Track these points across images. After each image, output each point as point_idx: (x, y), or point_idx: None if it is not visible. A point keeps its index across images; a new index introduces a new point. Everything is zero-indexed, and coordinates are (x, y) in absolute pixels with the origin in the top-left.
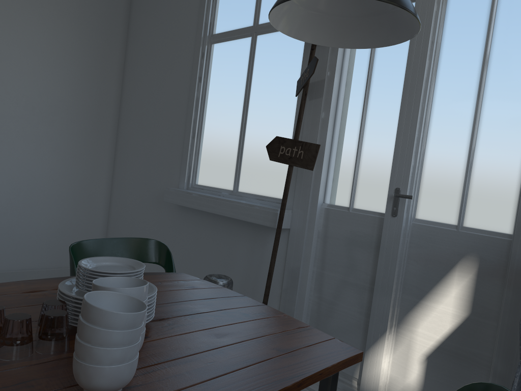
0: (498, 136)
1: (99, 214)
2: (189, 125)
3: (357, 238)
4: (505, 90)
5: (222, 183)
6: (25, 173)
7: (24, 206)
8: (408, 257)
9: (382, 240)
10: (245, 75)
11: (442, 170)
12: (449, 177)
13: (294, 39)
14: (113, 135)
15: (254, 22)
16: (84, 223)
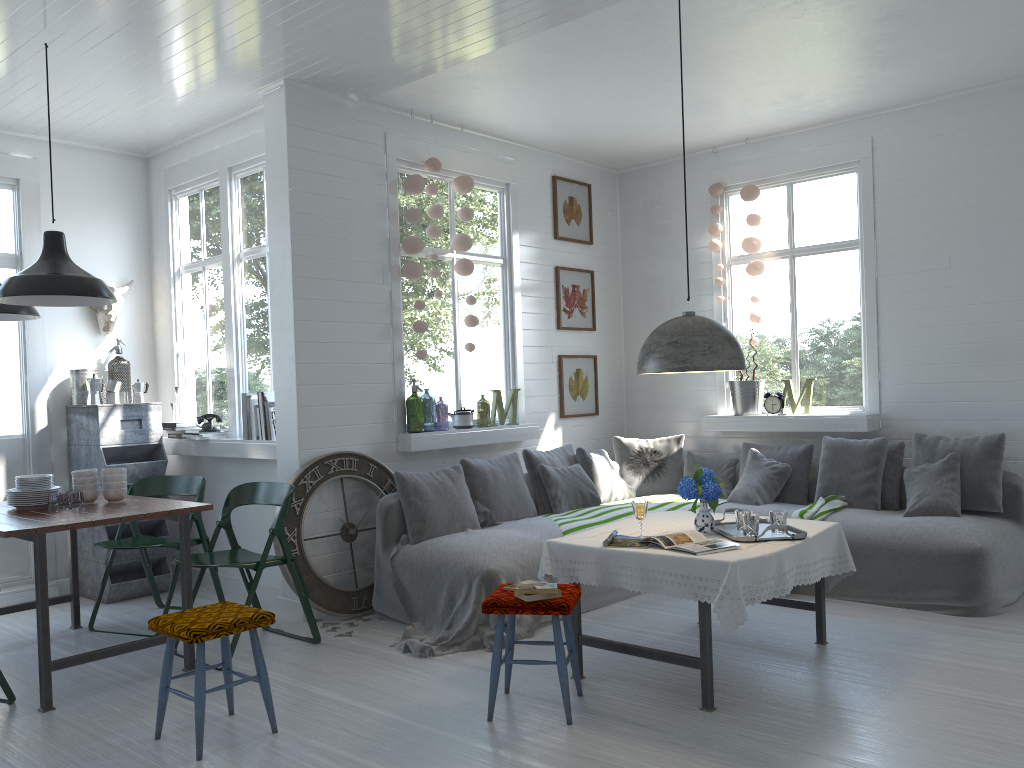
0: (1, 371)
1: None
2: None
3: None
4: None
5: None
6: None
7: None
8: None
9: None
10: None
11: None
12: None
13: None
14: None
15: None
16: None
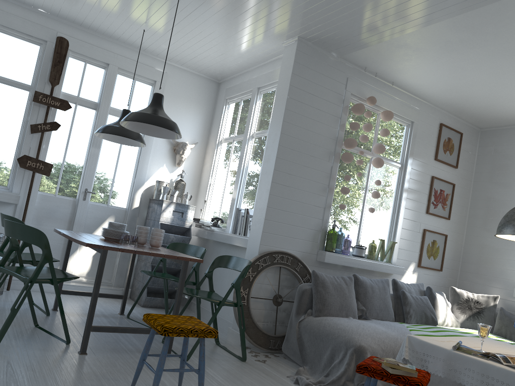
0: (124, 173)
1: None
2: None
3: (60, 209)
4: (127, 158)
5: None
6: None
7: None
8: (86, 217)
9: (78, 210)
10: None
11: (103, 183)
12: (105, 186)
13: (18, 95)
14: None
15: None
16: None
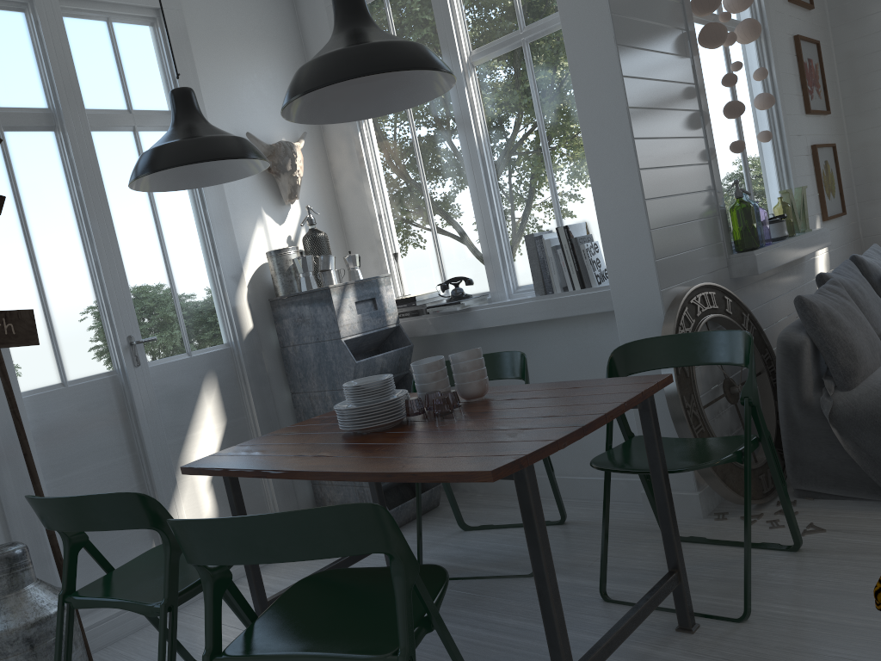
0: (188, 266)
1: None
2: None
3: (93, 412)
4: (178, 226)
5: None
6: None
7: None
8: (159, 402)
9: (135, 395)
10: None
11: (154, 306)
12: (163, 311)
13: None
14: None
15: None
16: None
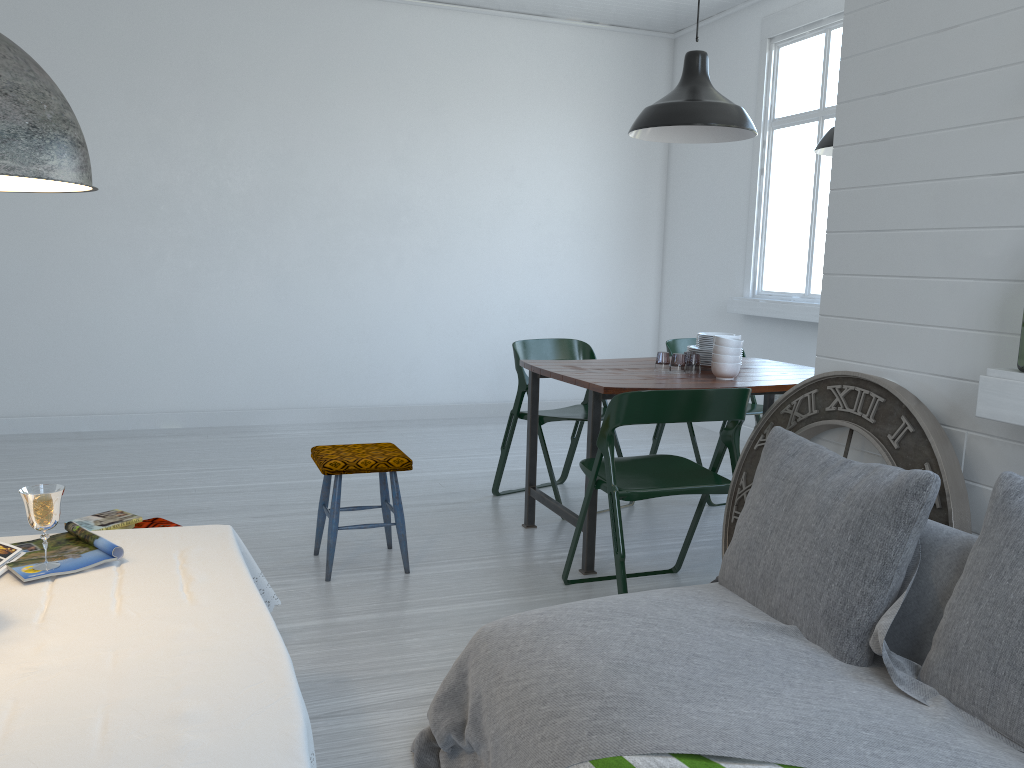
0: None
1: (648, 337)
2: (751, 225)
3: None
4: None
5: (792, 286)
6: (573, 295)
7: (573, 331)
8: None
9: None
10: (812, 164)
11: None
12: None
13: None
14: (659, 242)
15: (820, 105)
16: (633, 348)
